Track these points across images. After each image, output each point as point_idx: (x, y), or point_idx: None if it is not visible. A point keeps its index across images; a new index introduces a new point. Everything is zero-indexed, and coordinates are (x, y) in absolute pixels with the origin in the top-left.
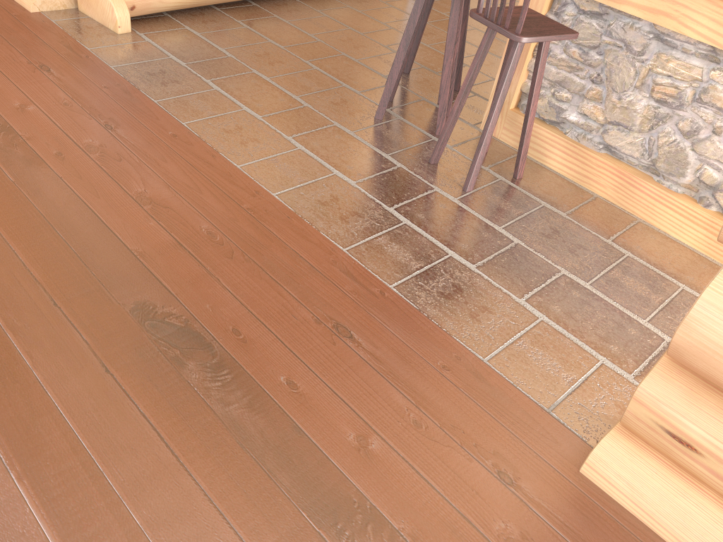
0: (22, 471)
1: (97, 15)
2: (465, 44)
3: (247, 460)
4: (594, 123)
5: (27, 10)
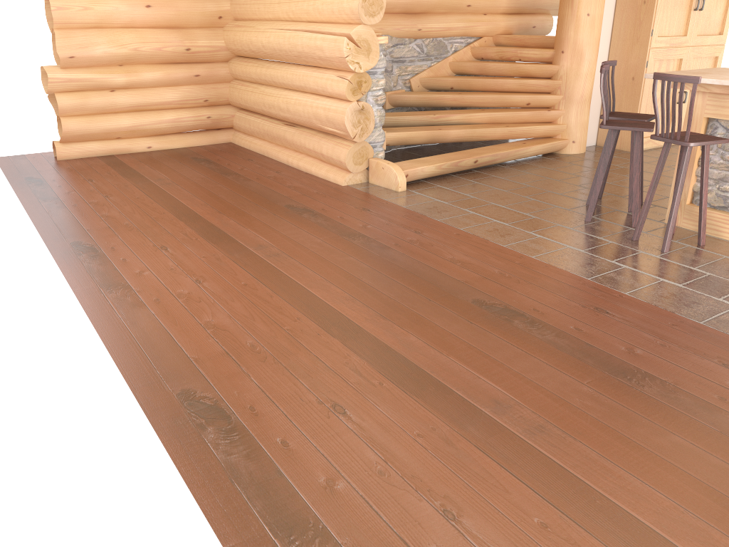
0: (447, 353)
1: (383, 183)
2: None
3: (564, 354)
4: None
5: (339, 185)
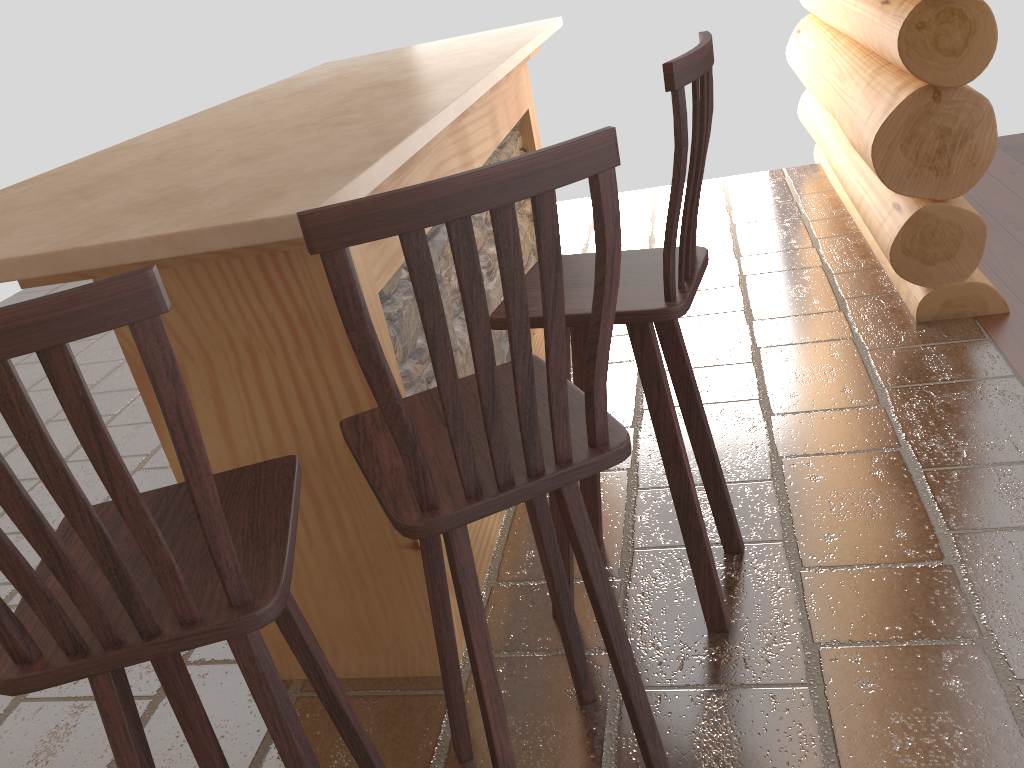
0: None
1: None
2: None
3: None
4: None
5: None
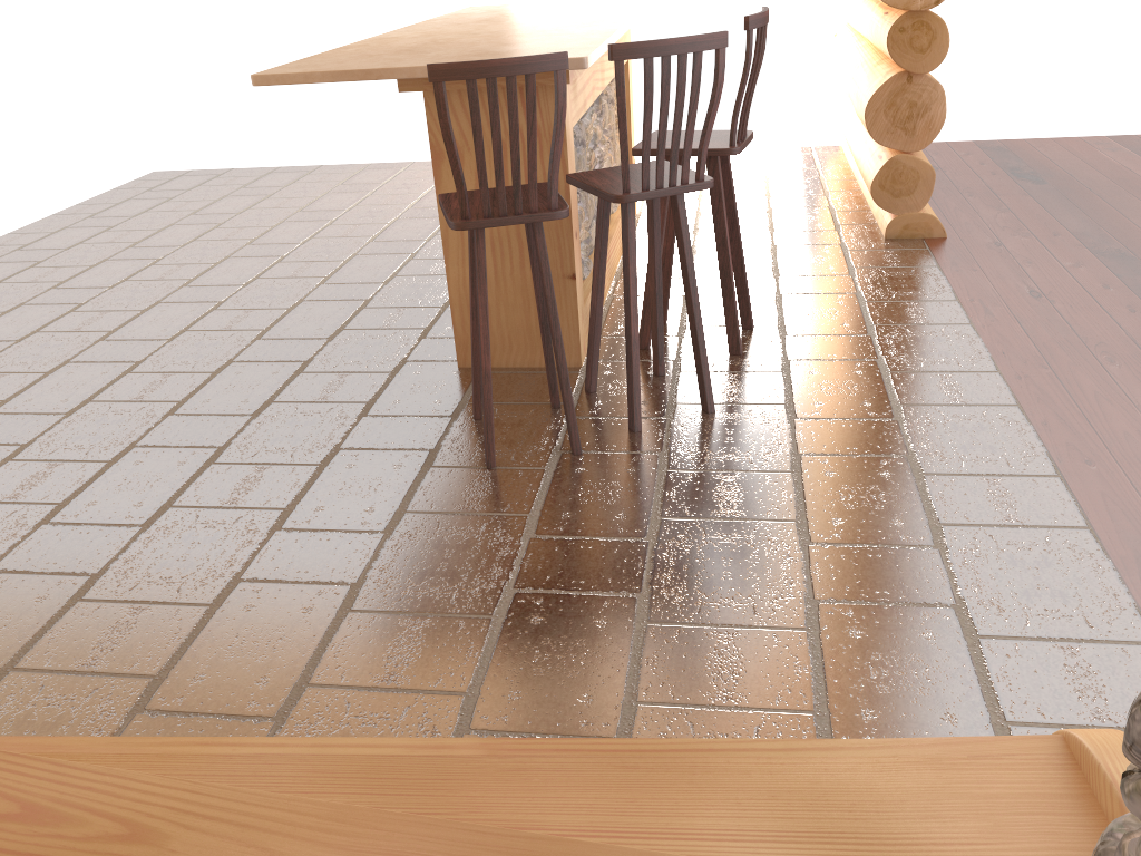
0: None
1: None
2: (201, 489)
3: None
4: (582, 243)
5: None
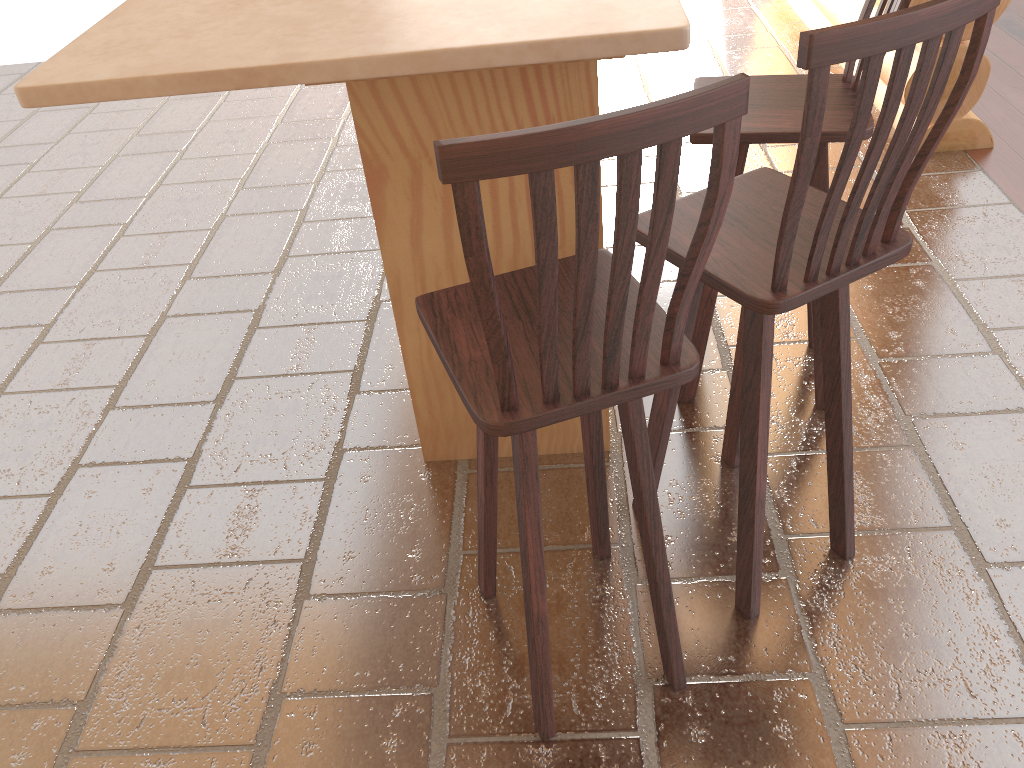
0: None
1: None
2: None
3: None
4: None
5: None
